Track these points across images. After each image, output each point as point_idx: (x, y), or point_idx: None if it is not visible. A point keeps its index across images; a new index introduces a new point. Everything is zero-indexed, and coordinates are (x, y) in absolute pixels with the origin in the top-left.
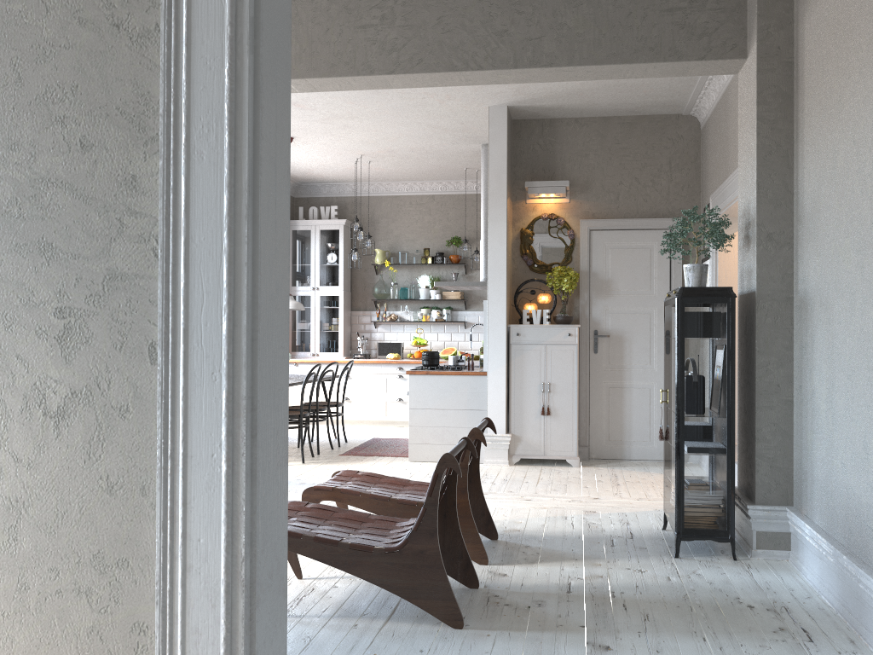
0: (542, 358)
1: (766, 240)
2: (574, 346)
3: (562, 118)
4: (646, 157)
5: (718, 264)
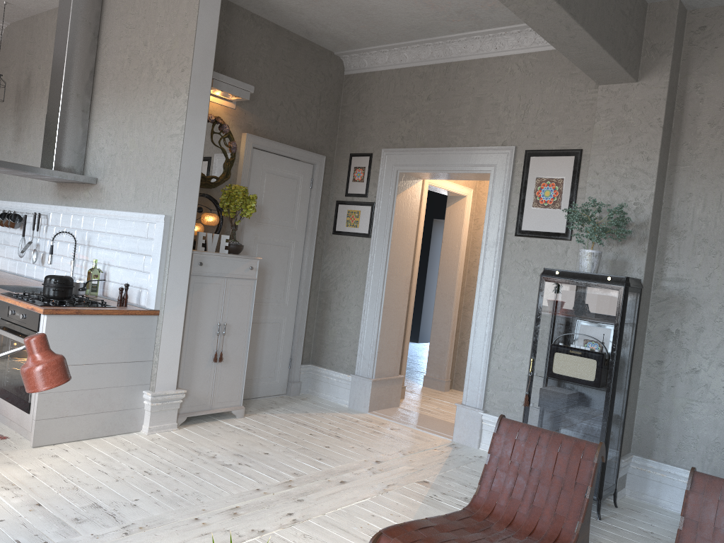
0: (221, 294)
1: (650, 242)
2: (253, 281)
3: (239, 6)
4: (304, 84)
5: (394, 216)
